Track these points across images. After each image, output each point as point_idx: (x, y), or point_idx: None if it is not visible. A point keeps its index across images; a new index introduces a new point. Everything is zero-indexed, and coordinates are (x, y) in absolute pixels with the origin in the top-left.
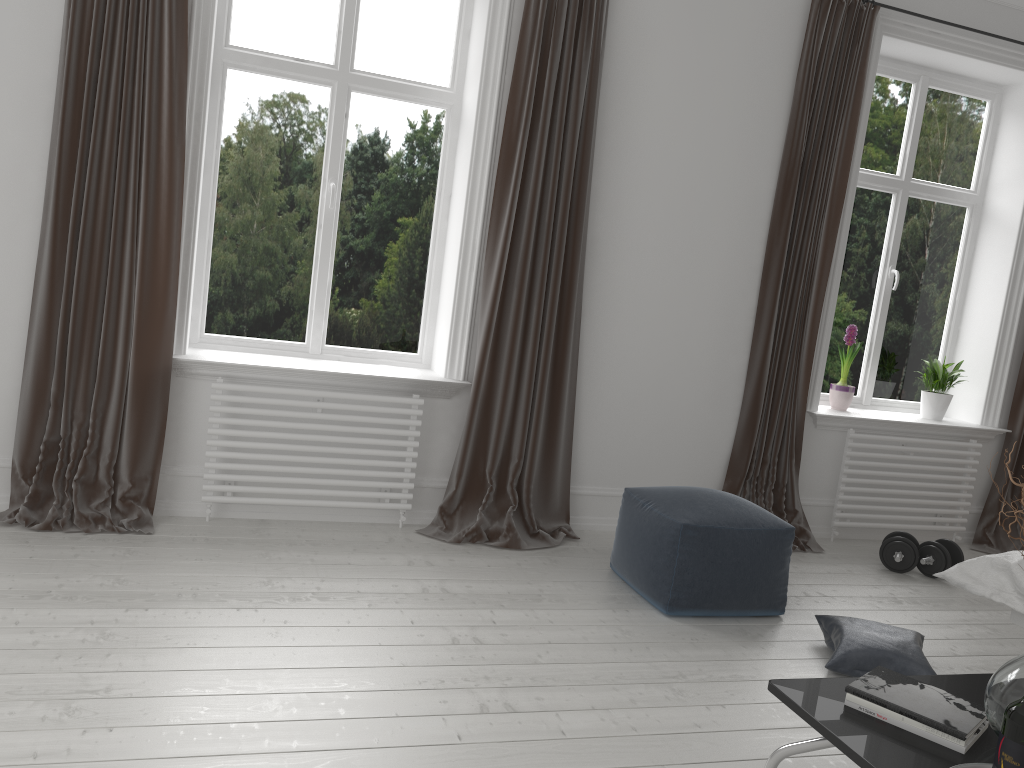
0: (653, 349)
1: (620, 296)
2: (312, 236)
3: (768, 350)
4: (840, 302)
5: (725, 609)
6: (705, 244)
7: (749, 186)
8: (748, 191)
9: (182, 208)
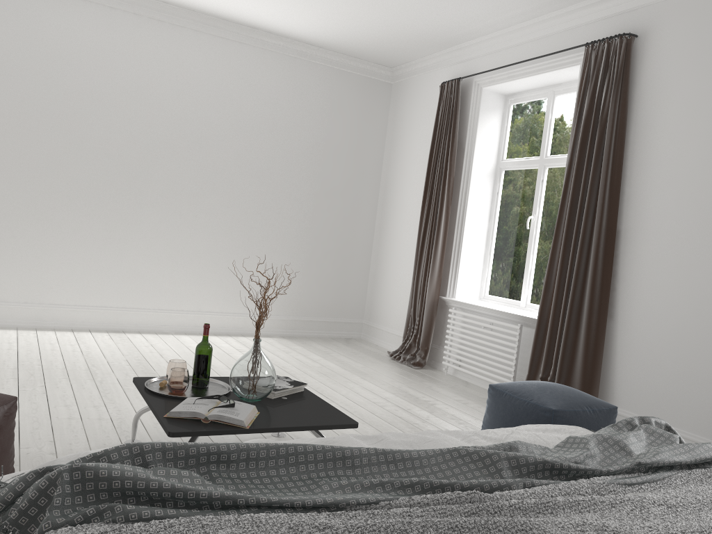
0: (670, 309)
1: (644, 268)
2: (527, 245)
3: None
4: None
5: None
6: None
7: None
8: None
9: (447, 232)
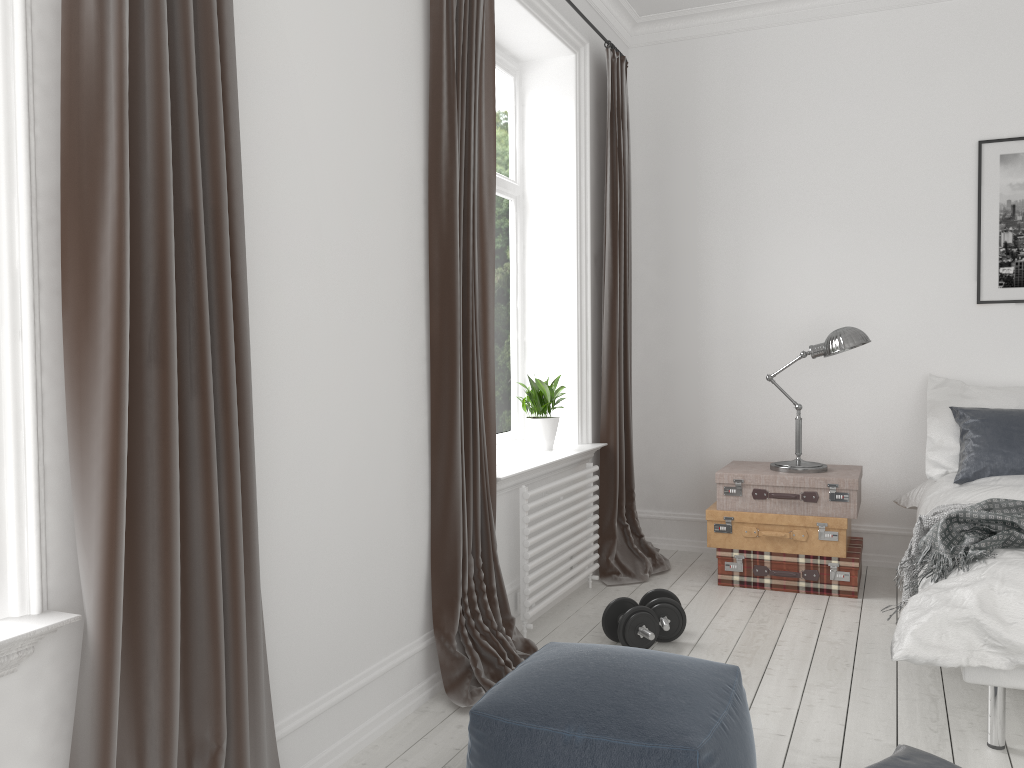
0: (334, 437)
1: (284, 353)
2: None
3: (459, 403)
4: None
5: None
6: (369, 250)
7: (401, 158)
8: (401, 165)
9: None
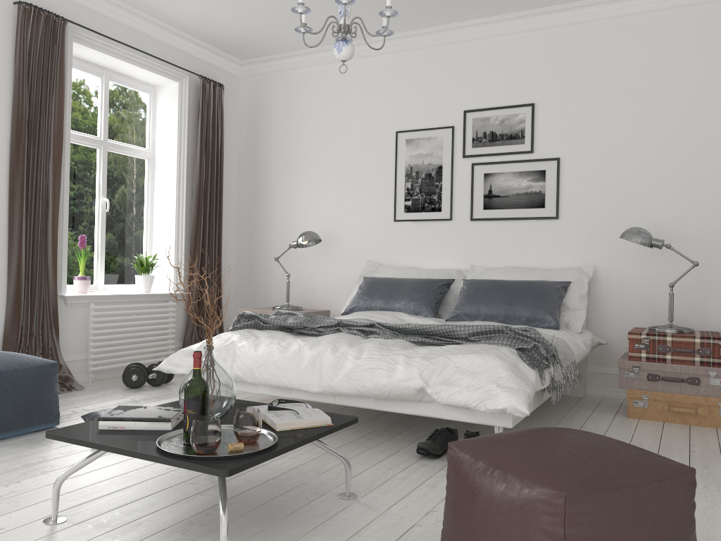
0: None
1: None
2: None
3: (22, 253)
4: (72, 221)
5: (13, 430)
6: None
7: None
8: None
9: None
